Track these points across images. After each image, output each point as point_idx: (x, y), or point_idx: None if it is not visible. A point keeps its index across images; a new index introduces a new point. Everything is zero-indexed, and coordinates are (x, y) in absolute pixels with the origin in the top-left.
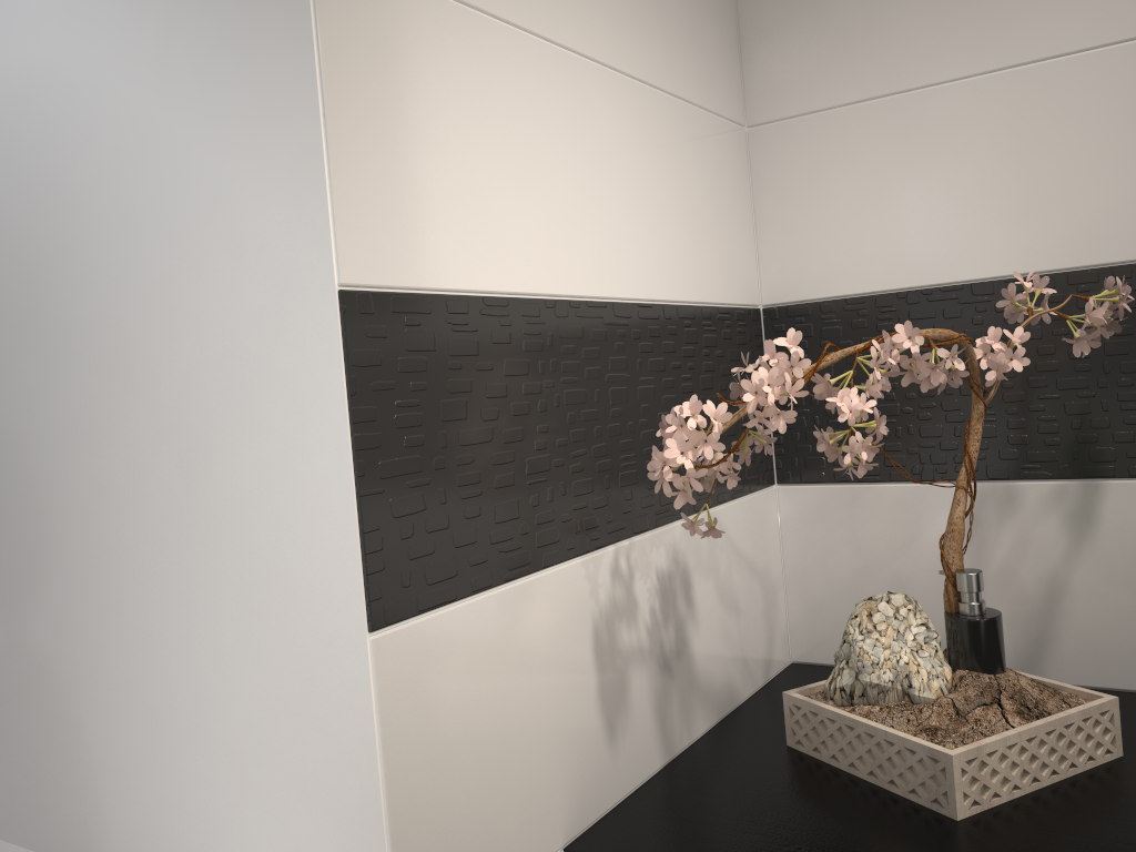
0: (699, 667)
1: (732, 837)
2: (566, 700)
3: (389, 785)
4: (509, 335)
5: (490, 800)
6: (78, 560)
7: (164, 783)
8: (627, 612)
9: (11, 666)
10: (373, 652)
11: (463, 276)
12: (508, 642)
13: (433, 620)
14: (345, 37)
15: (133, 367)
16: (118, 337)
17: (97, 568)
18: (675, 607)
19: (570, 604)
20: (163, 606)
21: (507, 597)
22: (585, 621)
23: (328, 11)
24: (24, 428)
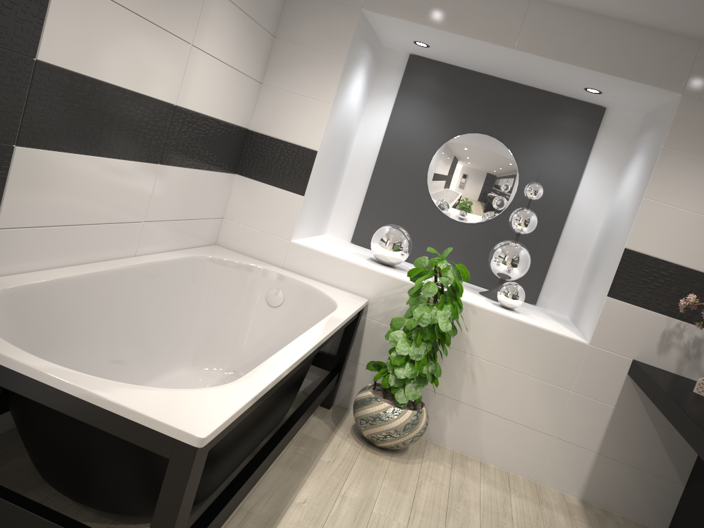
0: (703, 366)
1: (656, 372)
2: (647, 336)
3: (599, 318)
4: (664, 268)
5: (618, 336)
6: (595, 278)
7: (586, 314)
8: (677, 335)
9: (584, 294)
10: (605, 299)
11: (655, 254)
12: (636, 316)
13: (620, 302)
14: (644, 212)
15: (610, 250)
16: (611, 245)
17: (596, 280)
18: (699, 347)
19: (658, 322)
20: (597, 288)
21: (640, 309)
22: (661, 327)
23: (642, 208)
24: (601, 256)
